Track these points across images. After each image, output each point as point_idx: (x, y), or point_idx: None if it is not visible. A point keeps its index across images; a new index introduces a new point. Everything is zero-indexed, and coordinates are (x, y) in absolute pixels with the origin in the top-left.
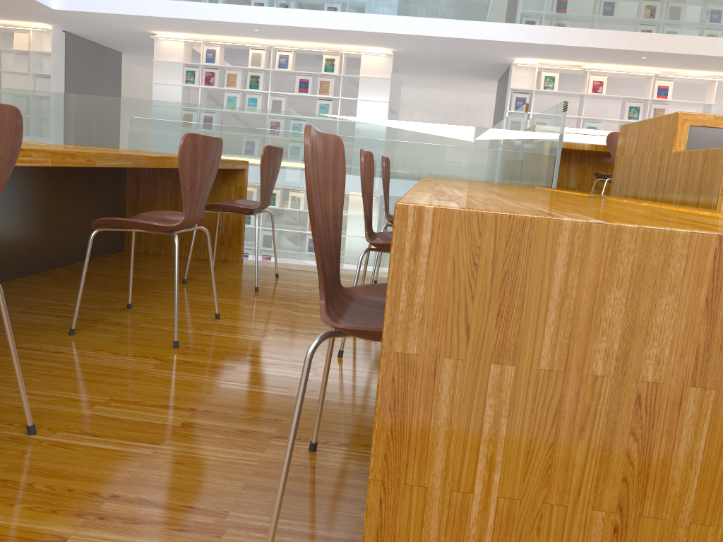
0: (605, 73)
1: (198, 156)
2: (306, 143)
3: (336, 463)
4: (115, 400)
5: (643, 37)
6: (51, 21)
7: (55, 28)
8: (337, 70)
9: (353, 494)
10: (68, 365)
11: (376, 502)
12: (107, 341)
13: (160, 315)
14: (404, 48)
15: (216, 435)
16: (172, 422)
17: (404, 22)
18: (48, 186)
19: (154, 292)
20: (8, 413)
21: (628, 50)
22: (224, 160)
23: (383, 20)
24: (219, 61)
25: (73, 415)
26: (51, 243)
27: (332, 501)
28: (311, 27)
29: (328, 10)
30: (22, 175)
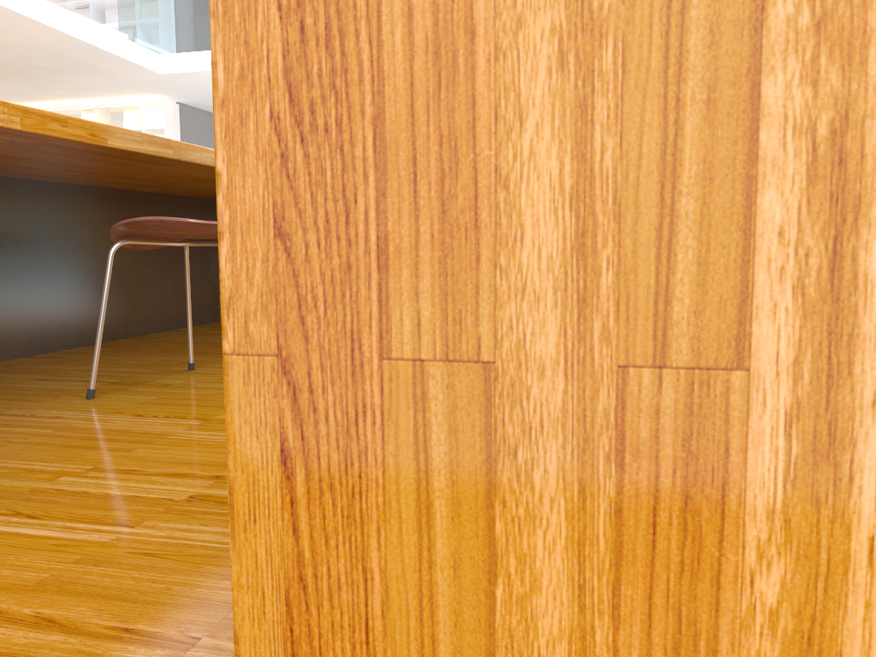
0: None
1: None
2: None
3: None
4: (99, 469)
5: None
6: (162, 91)
7: (167, 100)
8: None
9: None
10: (59, 430)
11: (268, 468)
12: (137, 403)
13: None
14: None
15: None
16: (174, 495)
17: None
18: (101, 229)
19: None
20: None
21: None
22: None
23: None
24: None
25: (16, 490)
26: (110, 304)
27: None
28: None
29: None
30: (62, 211)
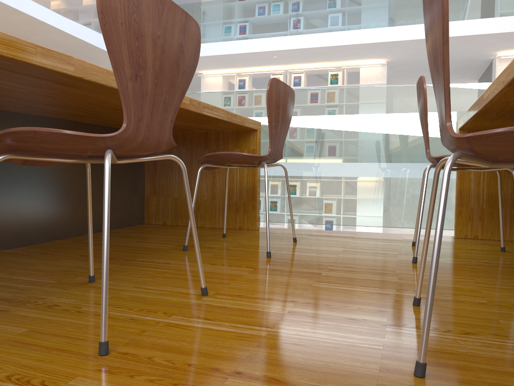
0: None
1: (143, 19)
2: None
3: None
4: None
5: None
6: None
7: None
8: (340, 82)
9: None
10: None
11: None
12: None
13: (125, 292)
14: (396, 56)
15: None
16: None
17: (396, 31)
18: None
19: (141, 261)
20: None
21: None
22: (231, 113)
23: (377, 32)
24: (248, 87)
25: None
26: (50, 211)
27: None
28: (318, 46)
29: (331, 32)
30: None
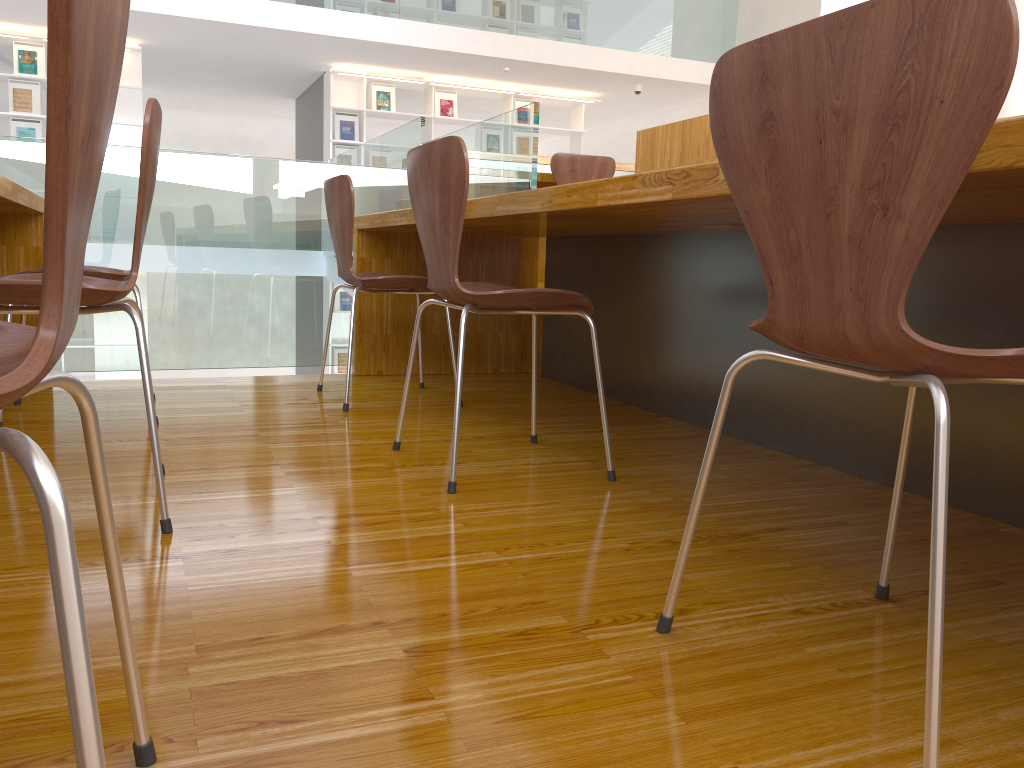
0: (454, 89)
1: (157, 149)
2: (1011, 1)
3: (725, 639)
4: (212, 647)
5: (507, 41)
6: None
7: None
8: (43, 71)
9: (825, 675)
10: None
11: None
12: (8, 549)
13: None
14: (161, 39)
15: (491, 652)
16: (384, 654)
17: None
18: None
19: None
20: (17, 740)
21: (490, 57)
22: (31, 192)
23: None
24: None
25: (173, 698)
26: None
27: (824, 694)
28: None
29: None
30: None
